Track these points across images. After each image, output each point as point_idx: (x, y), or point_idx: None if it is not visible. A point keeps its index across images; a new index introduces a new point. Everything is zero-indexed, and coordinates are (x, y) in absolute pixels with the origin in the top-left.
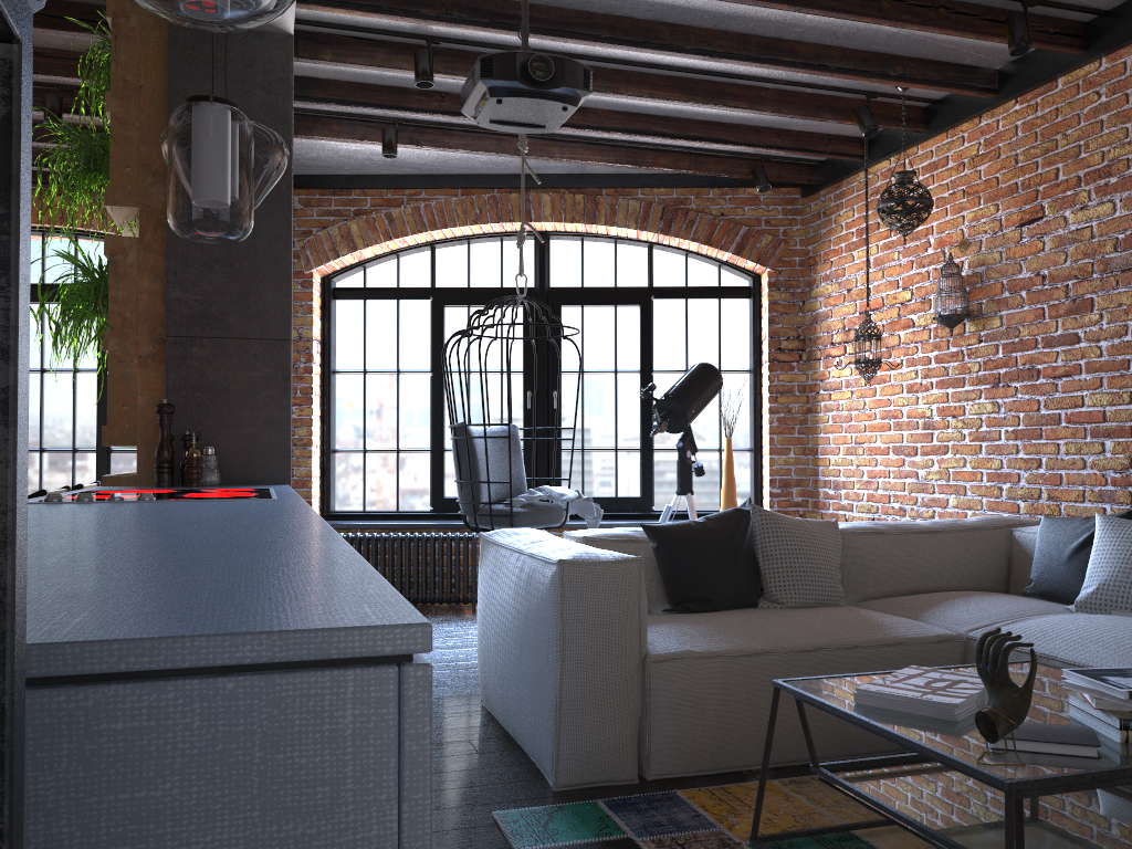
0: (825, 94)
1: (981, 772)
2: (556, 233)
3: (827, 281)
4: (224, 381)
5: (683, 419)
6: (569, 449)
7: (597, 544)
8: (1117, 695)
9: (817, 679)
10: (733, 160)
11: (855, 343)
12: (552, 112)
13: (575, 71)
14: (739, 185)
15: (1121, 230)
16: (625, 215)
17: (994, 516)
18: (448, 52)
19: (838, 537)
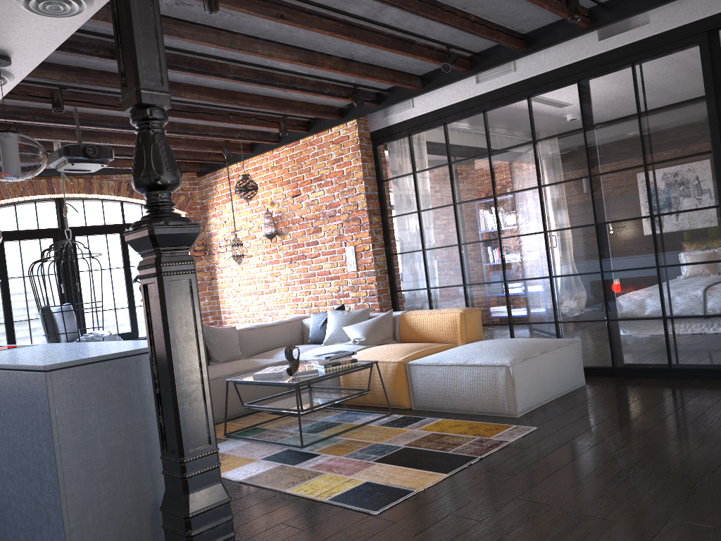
0: (207, 139)
1: (289, 383)
2: (68, 198)
3: (214, 217)
4: None
5: None
6: (89, 312)
7: None
8: (323, 359)
9: (240, 376)
10: None
11: (231, 248)
12: (96, 166)
13: (107, 151)
14: None
15: (327, 201)
16: (108, 188)
17: (295, 316)
18: (24, 126)
19: (237, 333)
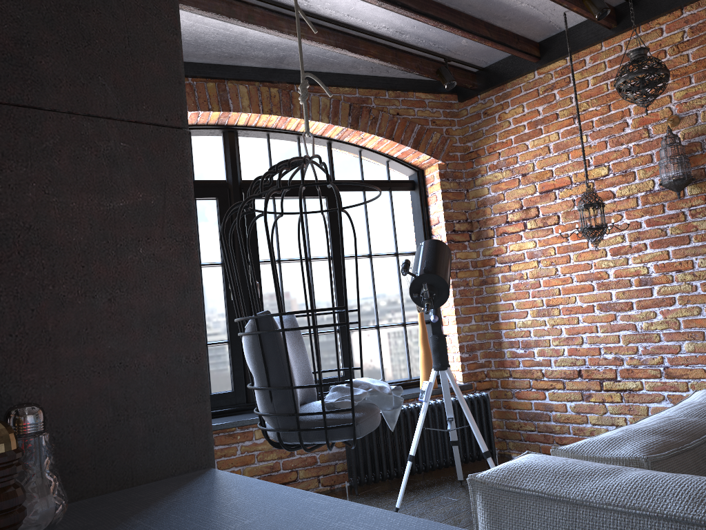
0: None
1: None
2: (246, 128)
3: (495, 170)
4: (37, 222)
5: (444, 293)
6: None
7: (662, 466)
8: None
9: None
10: (422, 59)
11: (582, 211)
12: None
13: None
14: (410, 88)
15: None
16: (317, 109)
17: None
18: None
19: None
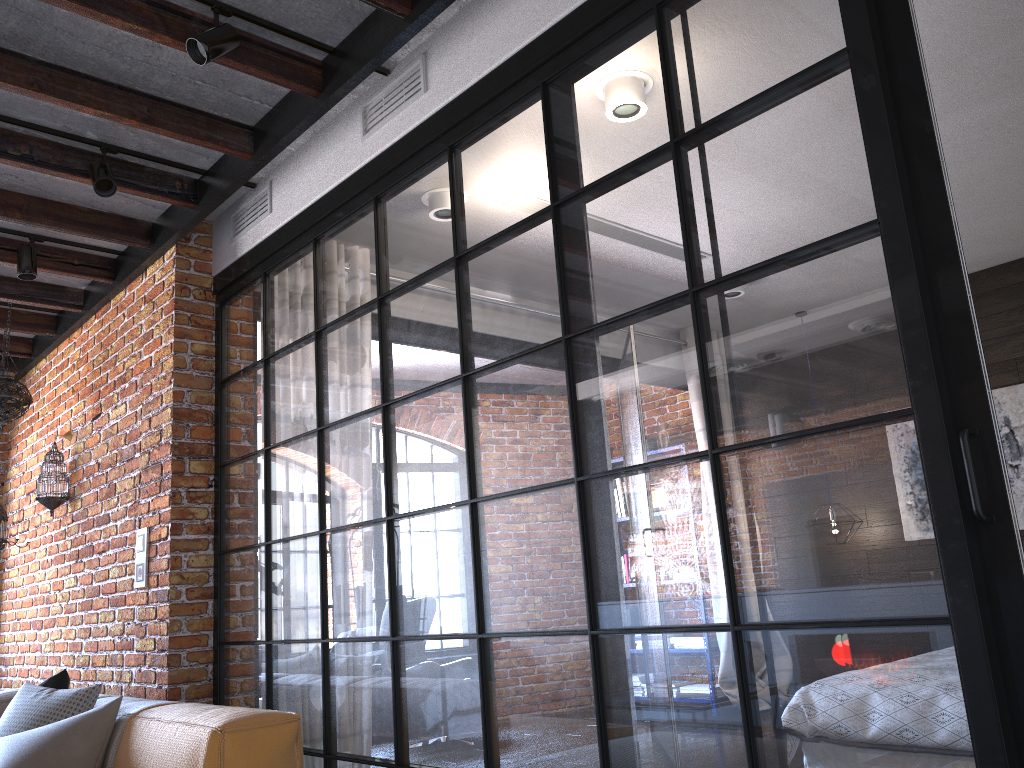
0: None
1: None
2: None
3: (15, 464)
4: None
5: None
6: None
7: None
8: None
9: None
10: None
11: None
12: None
13: None
14: None
15: (128, 426)
16: None
17: None
18: None
19: None
